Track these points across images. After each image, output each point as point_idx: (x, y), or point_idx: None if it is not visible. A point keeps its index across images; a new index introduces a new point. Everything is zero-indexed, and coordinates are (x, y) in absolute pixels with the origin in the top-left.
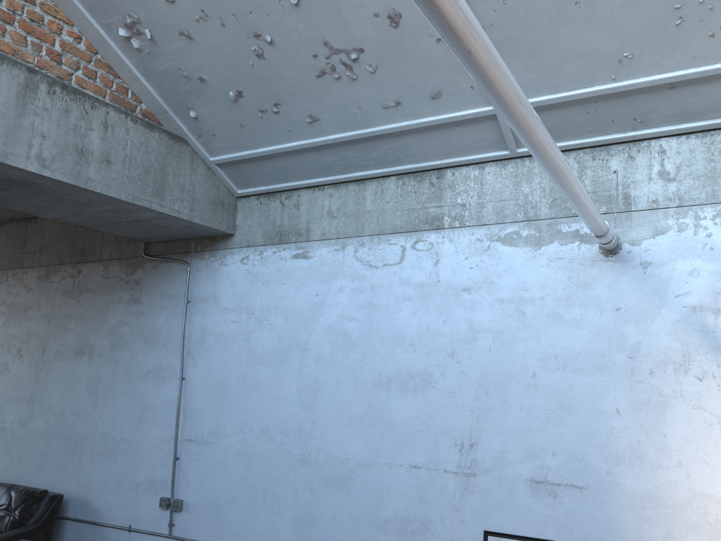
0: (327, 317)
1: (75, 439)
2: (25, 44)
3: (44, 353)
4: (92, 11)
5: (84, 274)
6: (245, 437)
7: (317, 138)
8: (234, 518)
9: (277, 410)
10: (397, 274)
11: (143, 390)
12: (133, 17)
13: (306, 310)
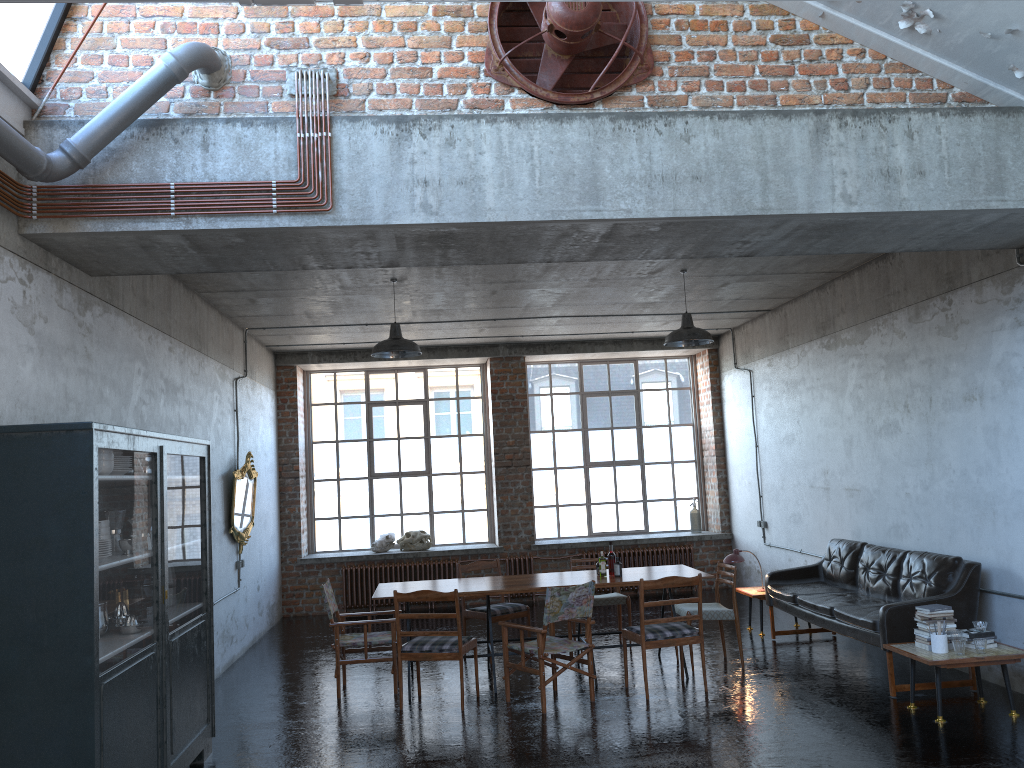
0: None
1: (983, 500)
2: (809, 87)
3: (930, 404)
4: (865, 19)
5: (954, 304)
6: None
7: None
8: None
9: None
10: None
11: None
12: (907, 4)
13: None
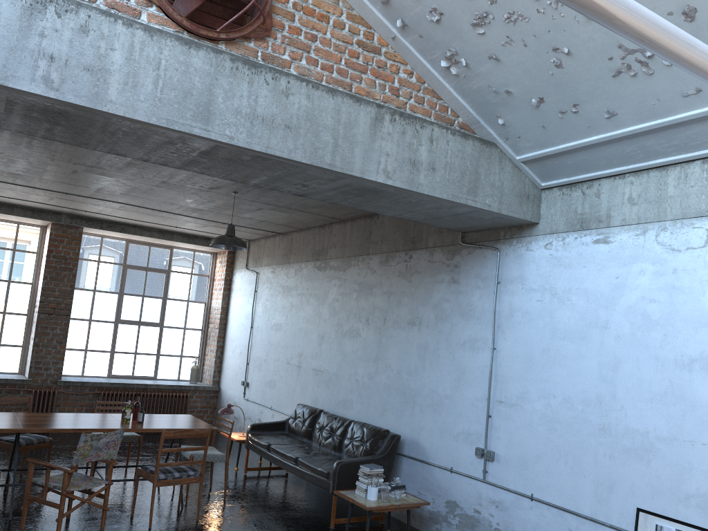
0: (627, 298)
1: (408, 393)
2: (374, 86)
3: (384, 322)
4: (421, 51)
5: (414, 259)
6: (548, 403)
7: (616, 131)
8: (538, 473)
9: (578, 381)
10: (701, 257)
11: (461, 356)
12: (451, 50)
13: (606, 291)
